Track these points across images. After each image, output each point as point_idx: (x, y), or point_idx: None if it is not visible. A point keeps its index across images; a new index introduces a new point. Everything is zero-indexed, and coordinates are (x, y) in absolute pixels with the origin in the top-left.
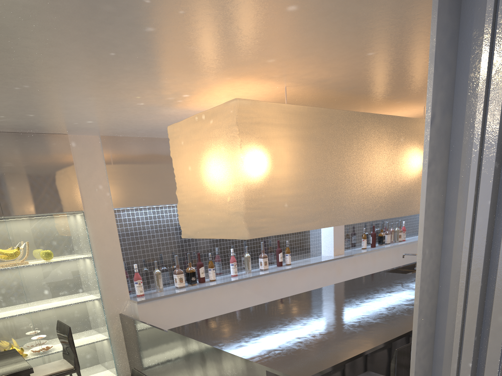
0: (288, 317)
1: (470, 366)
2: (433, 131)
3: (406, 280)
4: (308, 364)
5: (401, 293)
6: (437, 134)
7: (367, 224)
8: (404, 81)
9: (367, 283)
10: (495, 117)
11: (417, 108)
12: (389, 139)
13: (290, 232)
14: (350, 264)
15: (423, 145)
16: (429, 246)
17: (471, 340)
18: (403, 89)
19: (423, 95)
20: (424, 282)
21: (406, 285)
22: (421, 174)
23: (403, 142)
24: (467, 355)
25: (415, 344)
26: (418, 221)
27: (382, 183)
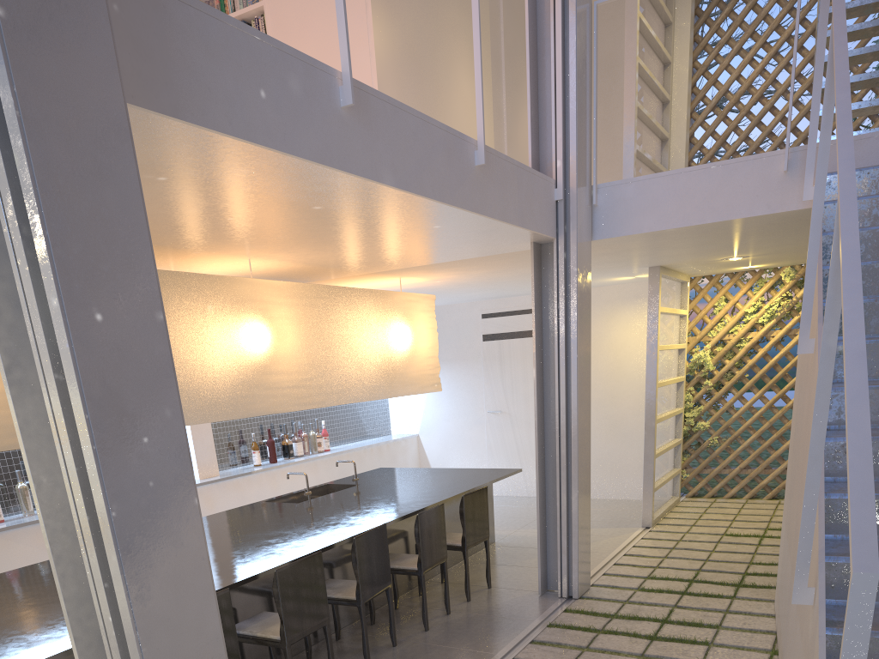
0: (53, 584)
1: (111, 621)
2: (1, 330)
3: (285, 512)
4: (27, 653)
5: (260, 534)
6: (12, 333)
7: (262, 426)
8: (163, 229)
9: (224, 521)
10: (38, 322)
11: (241, 261)
12: (186, 306)
13: (5, 449)
14: (231, 491)
15: (253, 315)
16: (47, 472)
17: (102, 588)
18: (177, 238)
19: (224, 246)
20: (53, 519)
21: (277, 521)
22: (259, 357)
23: (214, 311)
24: (105, 607)
25: (64, 601)
26: (353, 419)
27: (184, 371)
